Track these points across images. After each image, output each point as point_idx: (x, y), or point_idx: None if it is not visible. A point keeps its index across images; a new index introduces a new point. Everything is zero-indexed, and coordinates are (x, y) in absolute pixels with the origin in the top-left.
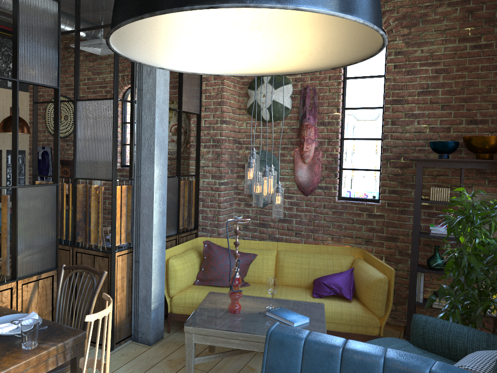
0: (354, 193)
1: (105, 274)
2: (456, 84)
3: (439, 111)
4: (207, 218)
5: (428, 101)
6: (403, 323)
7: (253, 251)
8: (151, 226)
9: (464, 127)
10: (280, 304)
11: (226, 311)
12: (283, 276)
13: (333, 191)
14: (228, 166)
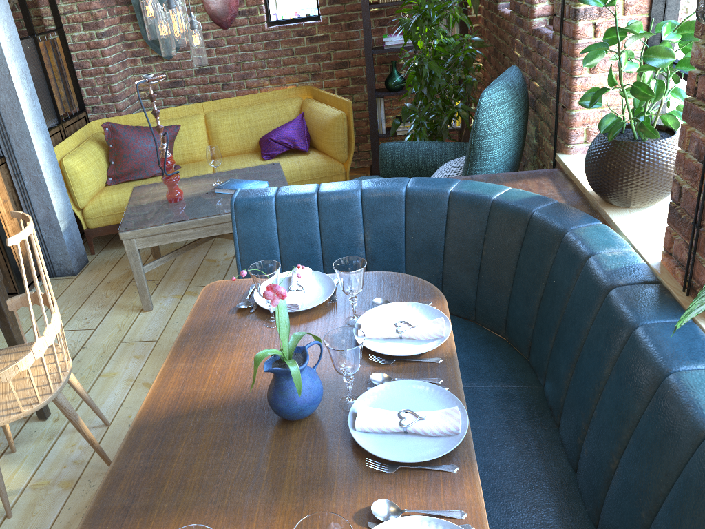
0: (287, 12)
1: None
2: None
3: None
4: (95, 92)
5: None
6: (368, 163)
7: (174, 122)
8: (22, 118)
9: None
10: (228, 177)
11: (166, 202)
12: (220, 145)
13: (260, 15)
14: (103, 6)
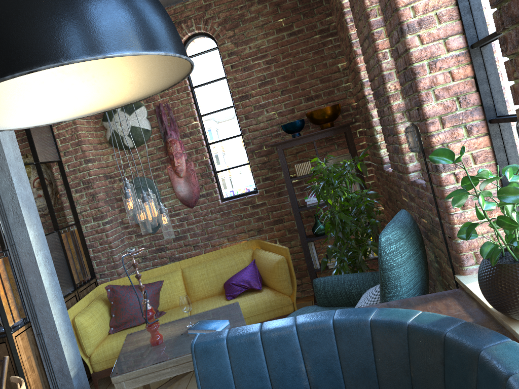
0: (234, 190)
1: (7, 359)
2: (287, 70)
3: (280, 97)
4: (101, 263)
5: (269, 90)
6: (311, 292)
7: (159, 278)
8: (44, 291)
9: (304, 105)
10: (199, 318)
11: (149, 345)
12: (194, 292)
13: (215, 195)
14: (107, 204)
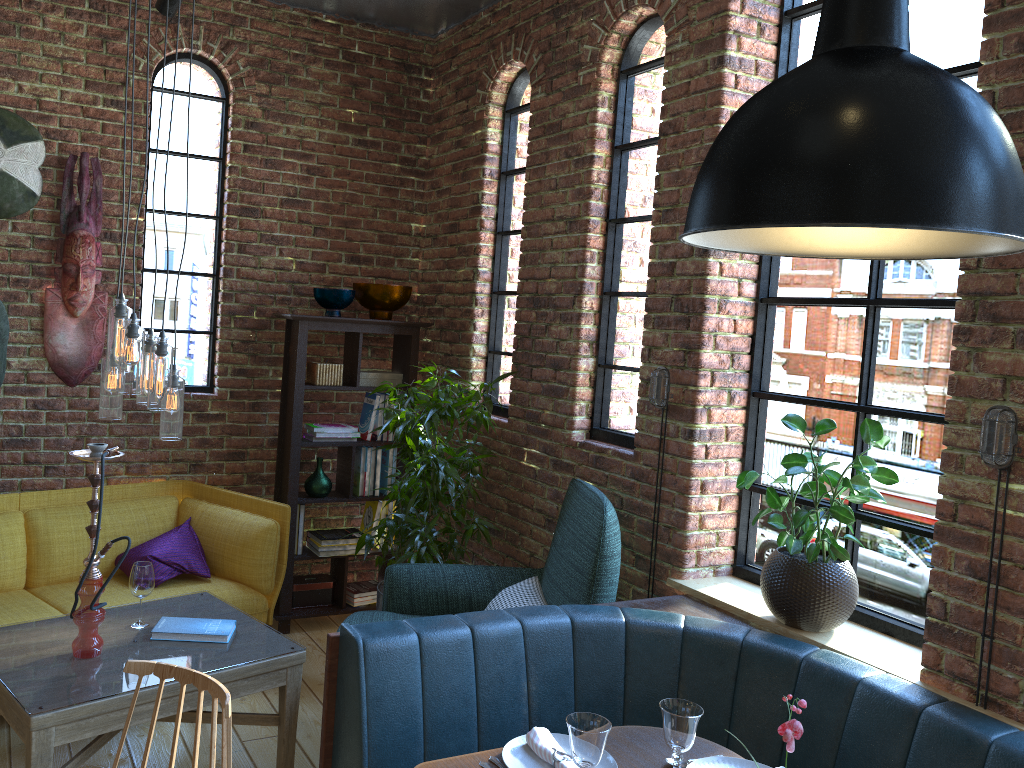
0: None
1: None
2: (335, 197)
3: (311, 237)
4: None
5: (296, 218)
6: None
7: None
8: None
9: (344, 266)
10: (144, 614)
11: (70, 657)
12: (52, 564)
13: None
14: None
